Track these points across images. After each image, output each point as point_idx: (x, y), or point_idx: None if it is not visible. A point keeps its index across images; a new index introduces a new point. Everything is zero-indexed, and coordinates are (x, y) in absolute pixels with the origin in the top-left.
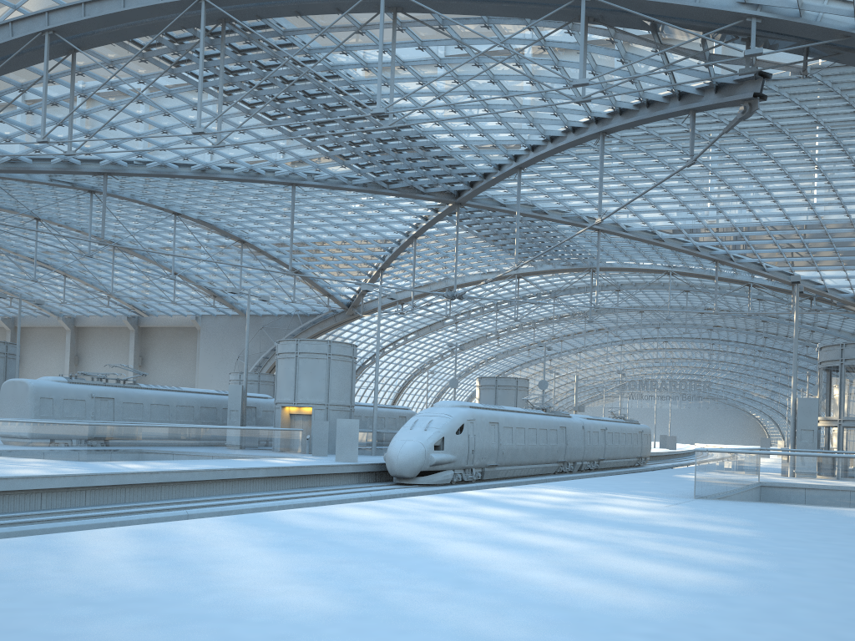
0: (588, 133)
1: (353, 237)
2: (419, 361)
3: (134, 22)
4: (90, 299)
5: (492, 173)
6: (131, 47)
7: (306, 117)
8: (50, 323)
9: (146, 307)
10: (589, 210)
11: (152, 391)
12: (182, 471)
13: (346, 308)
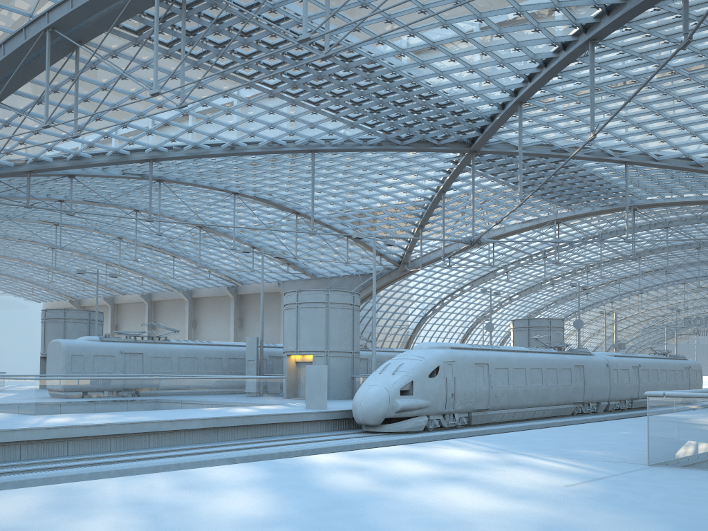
0: (576, 45)
1: (389, 198)
2: (479, 310)
3: (114, 7)
4: (197, 274)
5: (497, 114)
6: (124, 33)
7: (300, 81)
8: (174, 296)
9: (239, 277)
10: (611, 143)
11: (181, 345)
12: (89, 425)
13: (398, 265)
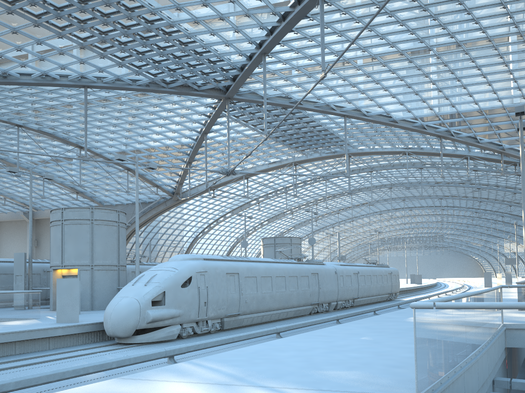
0: None
1: (161, 137)
2: (239, 233)
3: None
4: None
5: (246, 65)
6: None
7: (64, 12)
8: None
9: (34, 204)
10: (334, 99)
11: None
12: None
13: (172, 195)
